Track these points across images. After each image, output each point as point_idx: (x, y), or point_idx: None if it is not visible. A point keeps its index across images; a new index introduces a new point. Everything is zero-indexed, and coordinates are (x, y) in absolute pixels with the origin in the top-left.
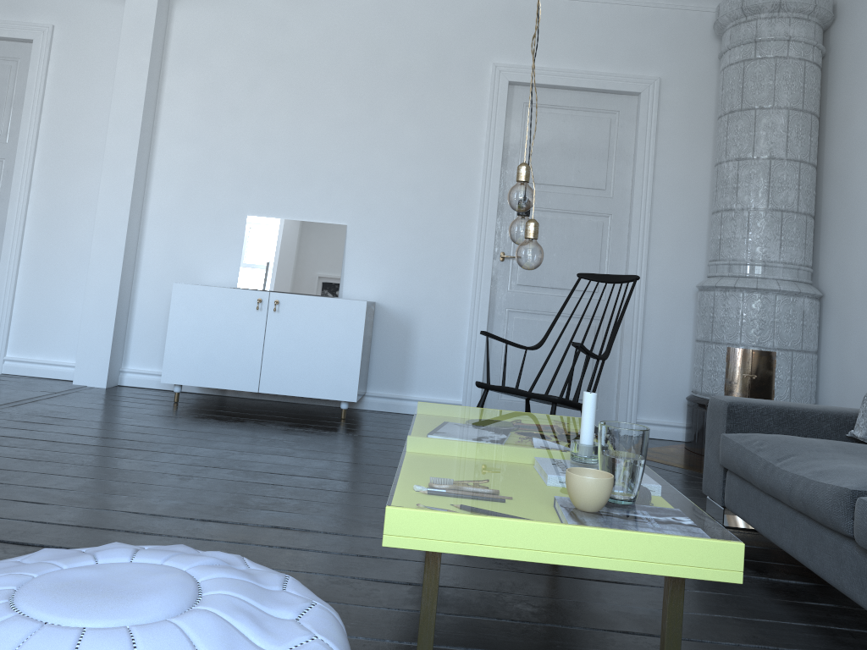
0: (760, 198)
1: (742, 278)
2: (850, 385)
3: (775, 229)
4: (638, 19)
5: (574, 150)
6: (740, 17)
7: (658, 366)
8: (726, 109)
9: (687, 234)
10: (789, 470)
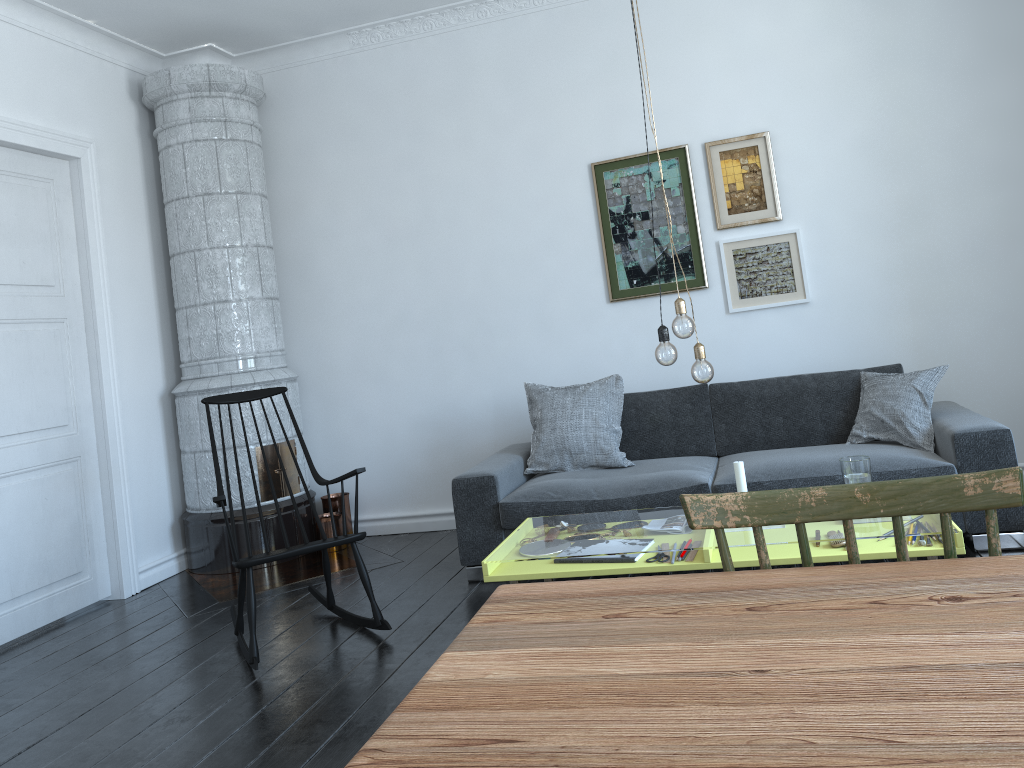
0: (256, 287)
1: (255, 373)
2: (349, 451)
3: (271, 318)
4: (61, 60)
5: (14, 232)
6: (203, 90)
7: (143, 497)
8: (198, 190)
9: (142, 332)
10: (620, 496)
